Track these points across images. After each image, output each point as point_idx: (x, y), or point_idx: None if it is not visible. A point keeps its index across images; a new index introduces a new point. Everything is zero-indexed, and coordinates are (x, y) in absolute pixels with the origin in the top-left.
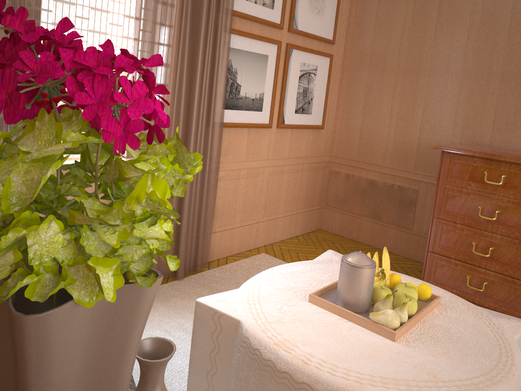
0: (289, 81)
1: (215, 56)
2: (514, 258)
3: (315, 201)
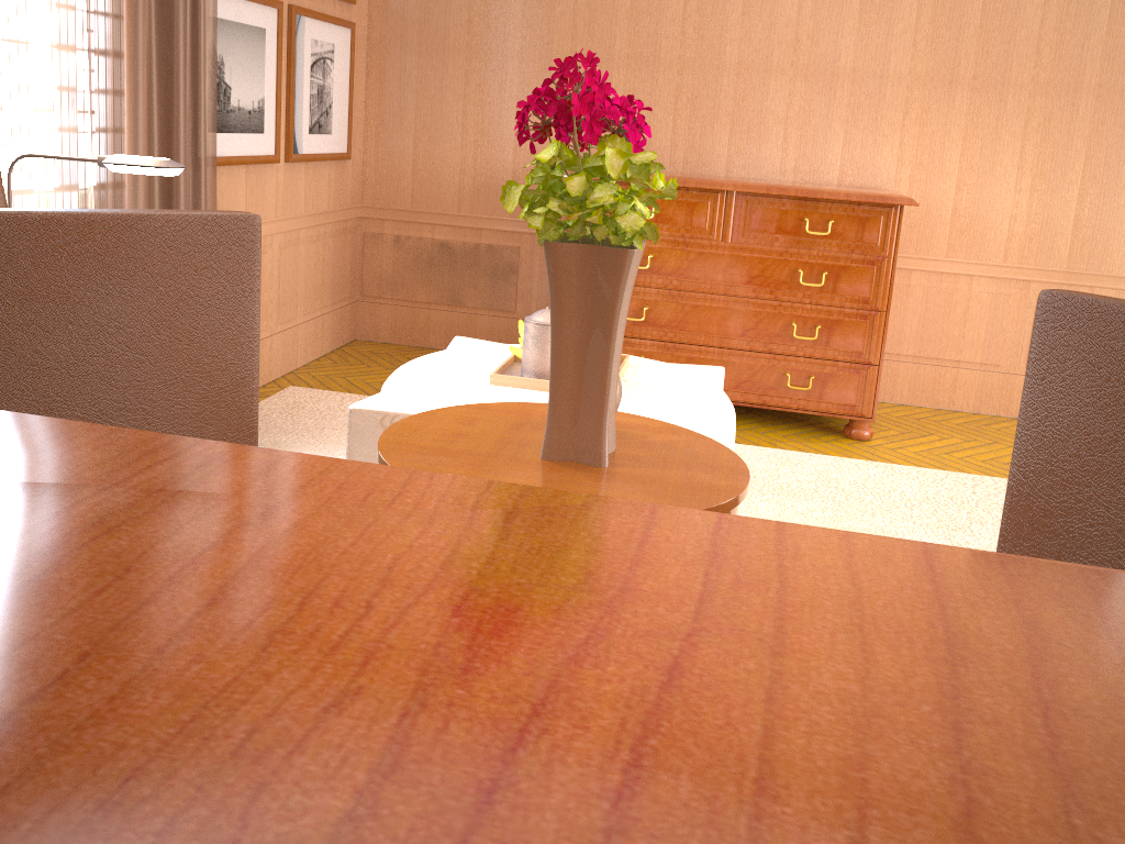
0: (298, 75)
1: (201, 35)
2: (674, 317)
3: (346, 290)
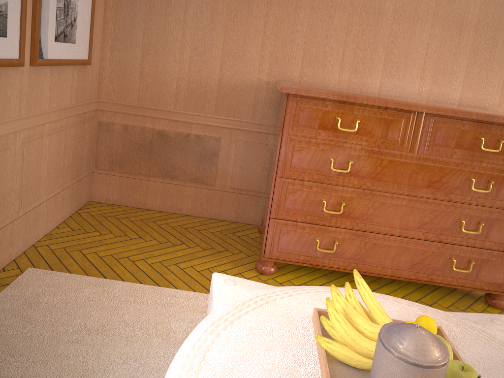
0: None
1: None
2: (365, 211)
3: (83, 166)
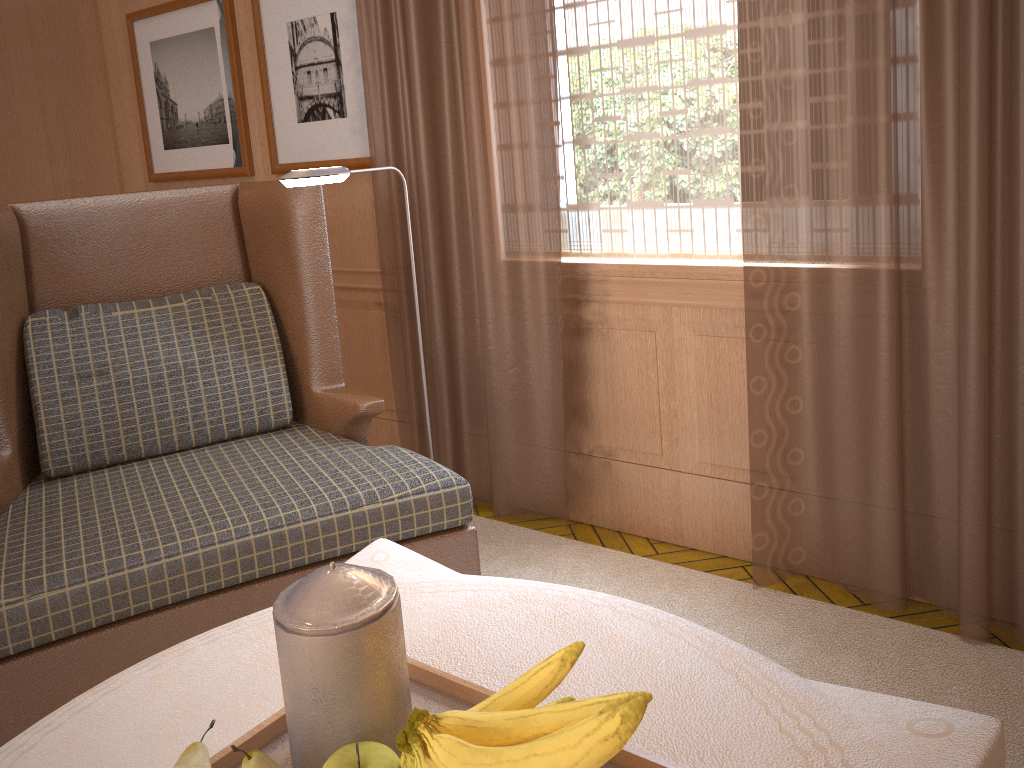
0: None
1: None
2: None
3: None
